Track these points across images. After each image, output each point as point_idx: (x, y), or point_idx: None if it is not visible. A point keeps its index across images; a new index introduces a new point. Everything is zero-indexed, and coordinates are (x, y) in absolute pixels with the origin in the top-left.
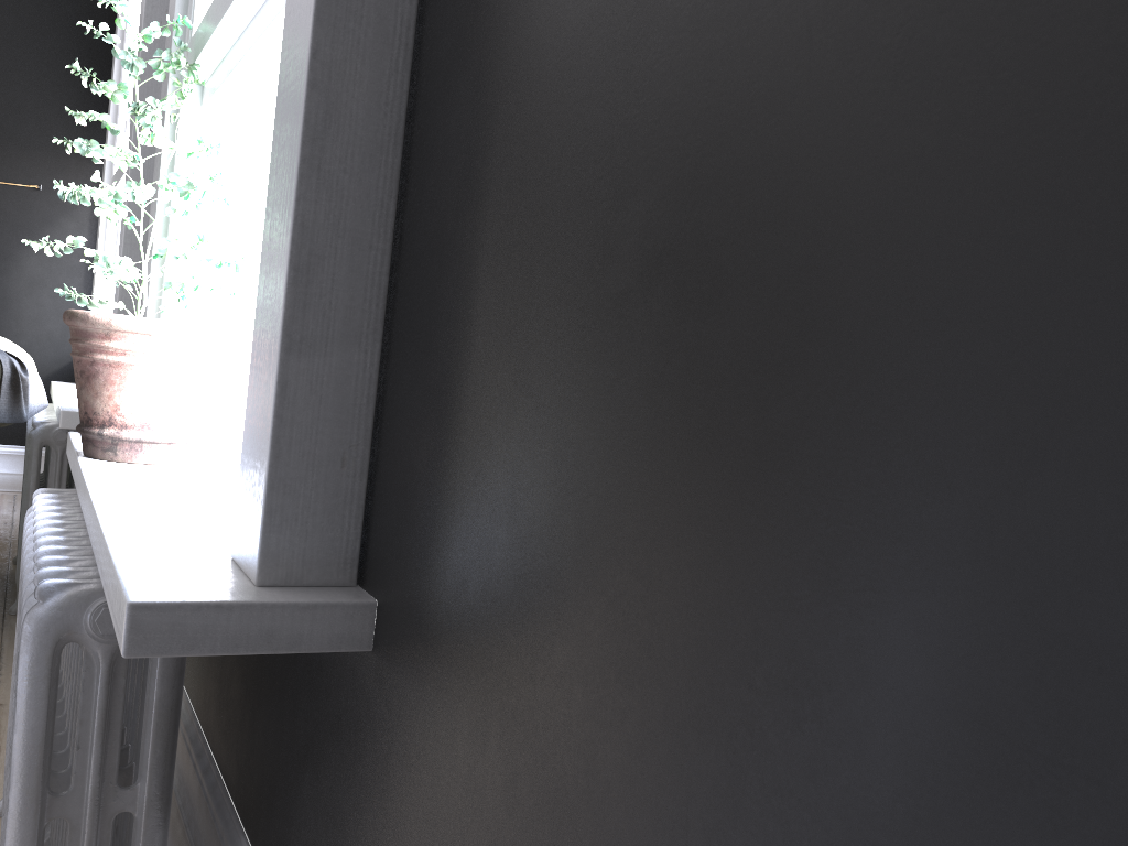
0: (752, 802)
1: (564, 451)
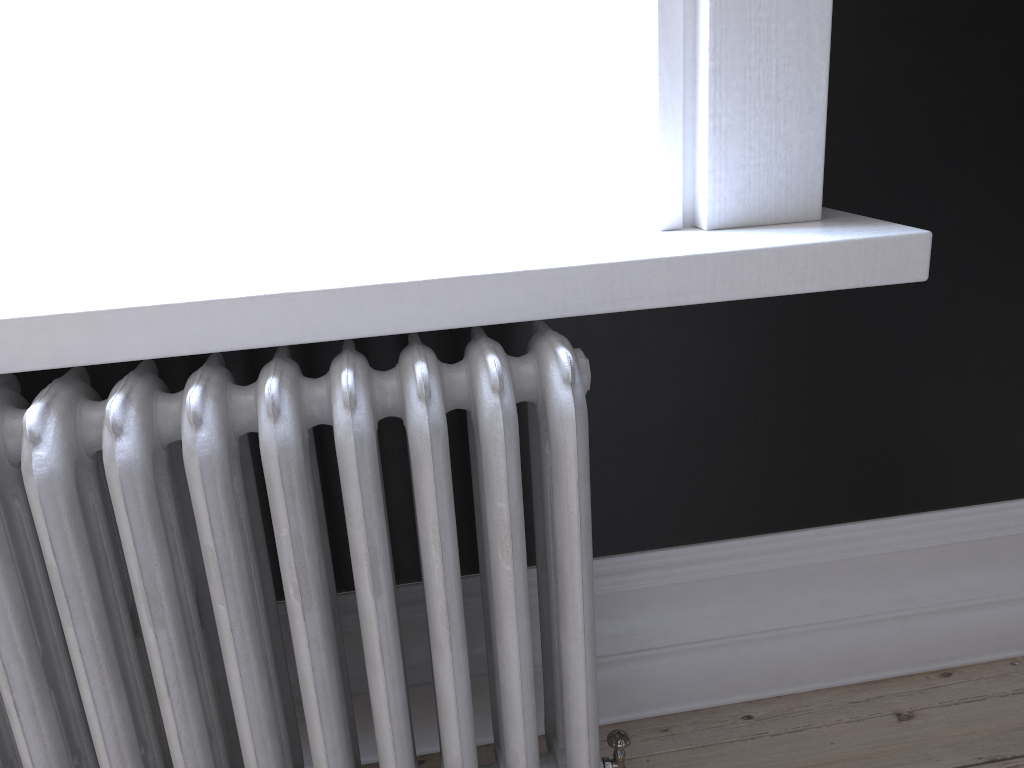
0: None
1: None
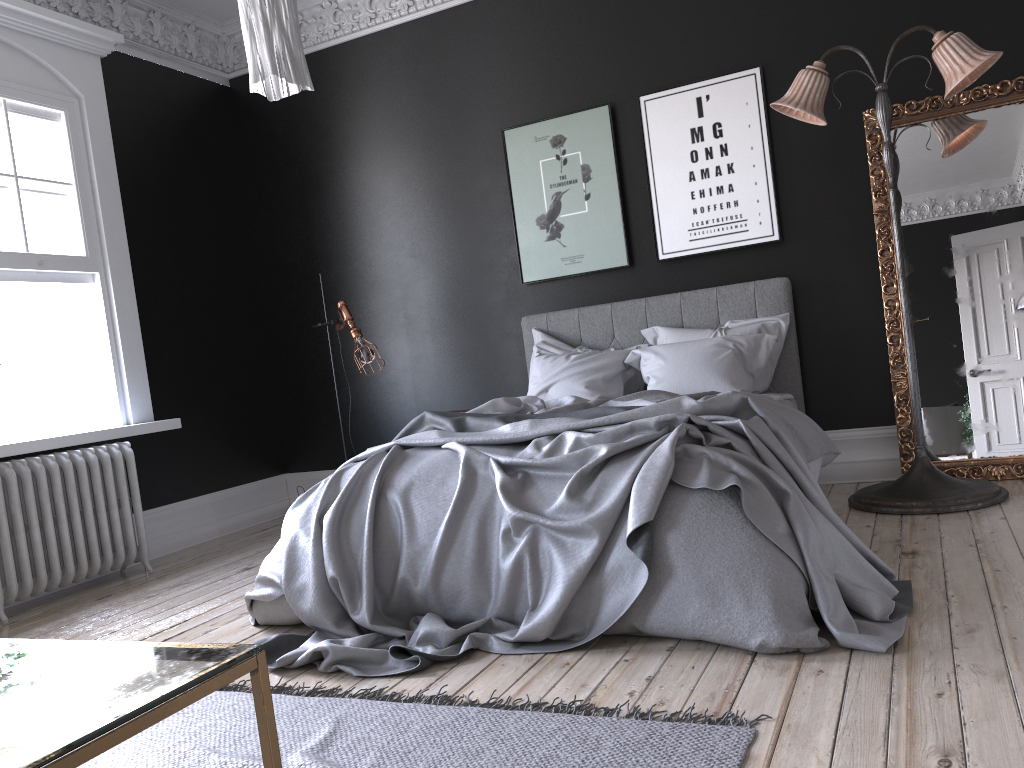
0: (223, 402)
1: (191, 380)
